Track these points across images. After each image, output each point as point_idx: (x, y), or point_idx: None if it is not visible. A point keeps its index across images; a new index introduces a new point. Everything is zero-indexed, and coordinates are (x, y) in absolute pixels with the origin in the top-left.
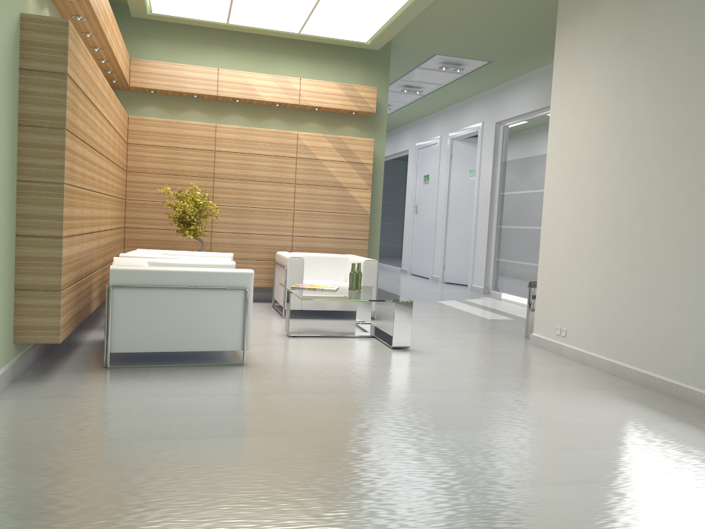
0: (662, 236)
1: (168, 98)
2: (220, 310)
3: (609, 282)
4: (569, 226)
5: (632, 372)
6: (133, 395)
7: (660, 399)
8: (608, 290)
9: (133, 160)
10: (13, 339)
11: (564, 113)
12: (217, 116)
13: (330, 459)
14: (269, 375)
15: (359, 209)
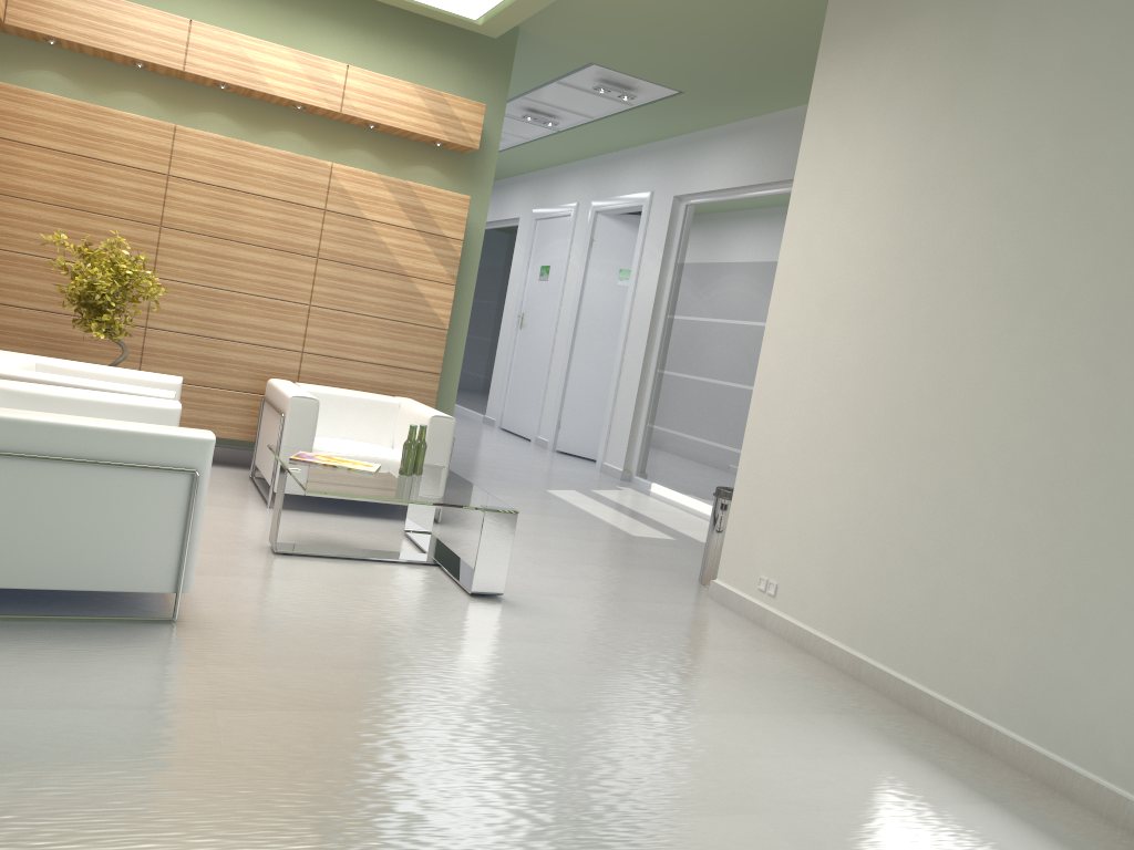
0: (973, 452)
1: (84, 61)
2: (135, 511)
3: (866, 516)
4: (804, 404)
5: (891, 680)
6: None
7: (942, 743)
8: (862, 528)
9: None
10: None
11: (816, 206)
12: (180, 109)
13: None
14: (225, 652)
15: (429, 318)
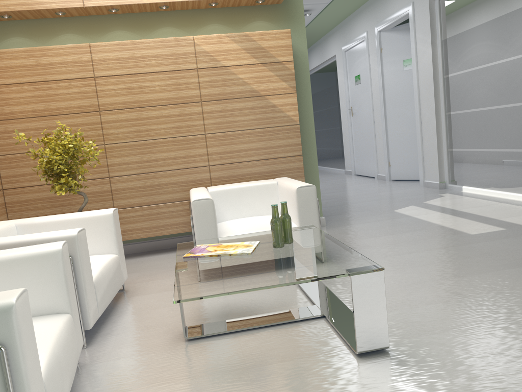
0: None
1: (32, 24)
2: None
3: None
4: None
5: None
6: None
7: None
8: None
9: None
10: None
11: None
12: (96, 35)
13: None
14: None
15: (285, 120)
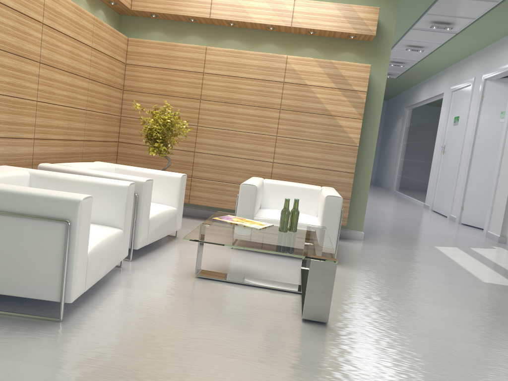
0: None
1: (171, 24)
2: (33, 246)
3: None
4: None
5: None
6: None
7: None
8: None
9: (129, 80)
10: None
11: None
12: (214, 40)
13: None
14: (56, 351)
15: (346, 140)
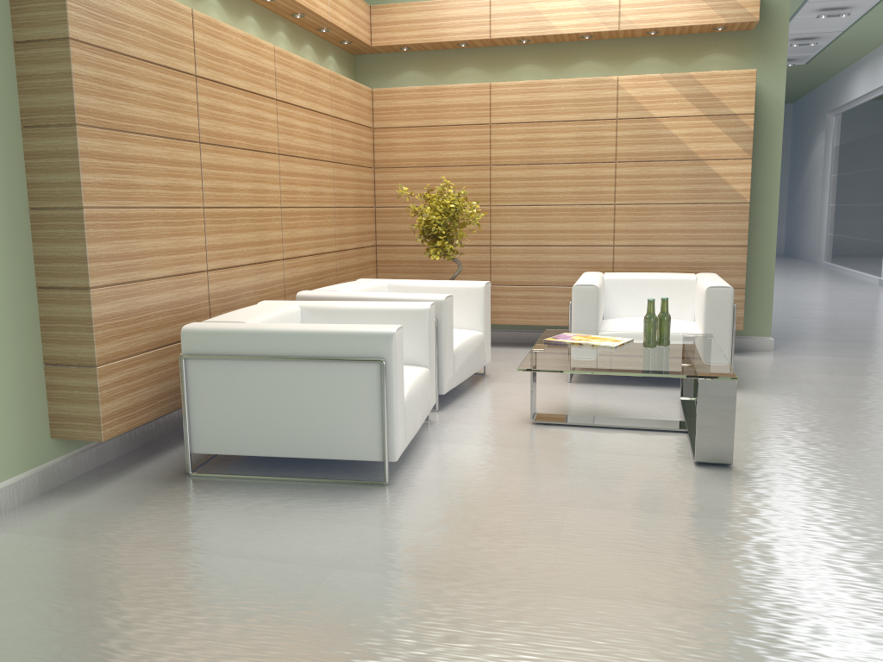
0: None
1: (431, 55)
2: (344, 396)
3: None
4: None
5: None
6: (140, 542)
7: None
8: None
9: (381, 152)
10: (50, 432)
11: None
12: (499, 70)
13: None
14: (398, 514)
15: (728, 195)
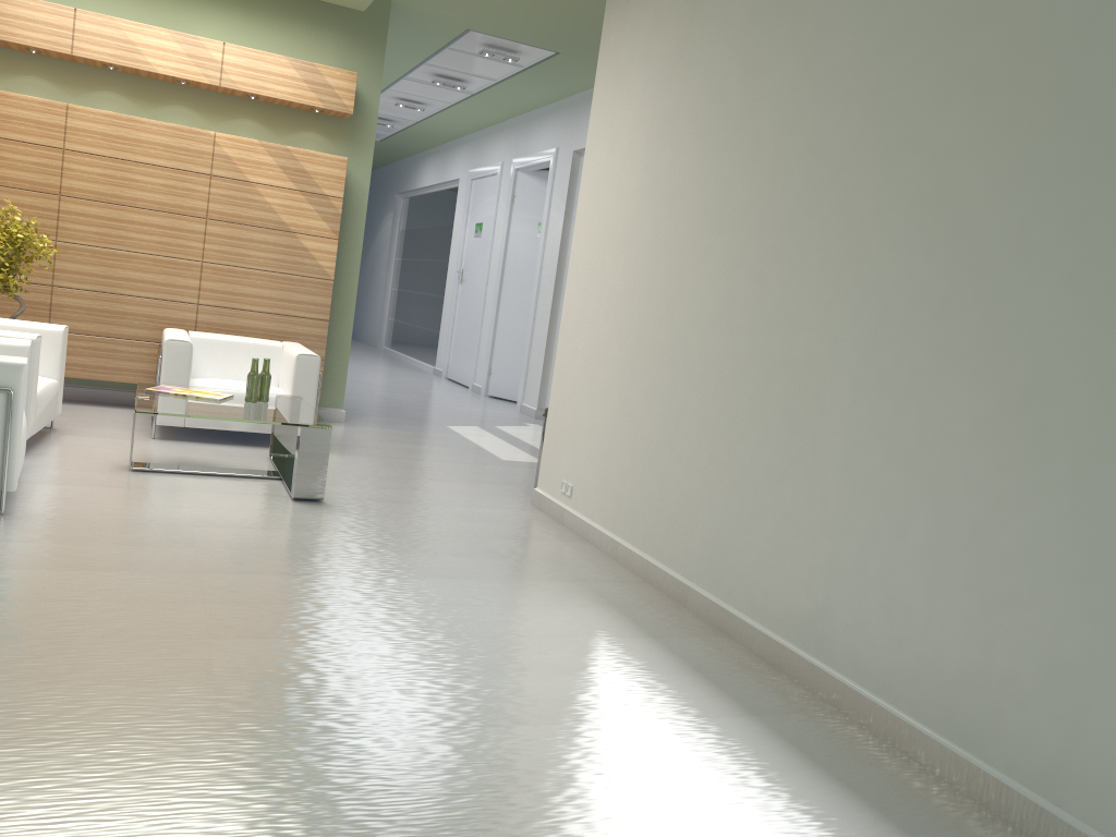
0: (686, 357)
1: None
2: None
3: (625, 420)
4: (591, 328)
5: (634, 557)
6: None
7: (650, 601)
8: (622, 431)
9: None
10: None
11: (601, 151)
12: (76, 89)
13: (2, 680)
14: (32, 534)
15: (315, 270)
